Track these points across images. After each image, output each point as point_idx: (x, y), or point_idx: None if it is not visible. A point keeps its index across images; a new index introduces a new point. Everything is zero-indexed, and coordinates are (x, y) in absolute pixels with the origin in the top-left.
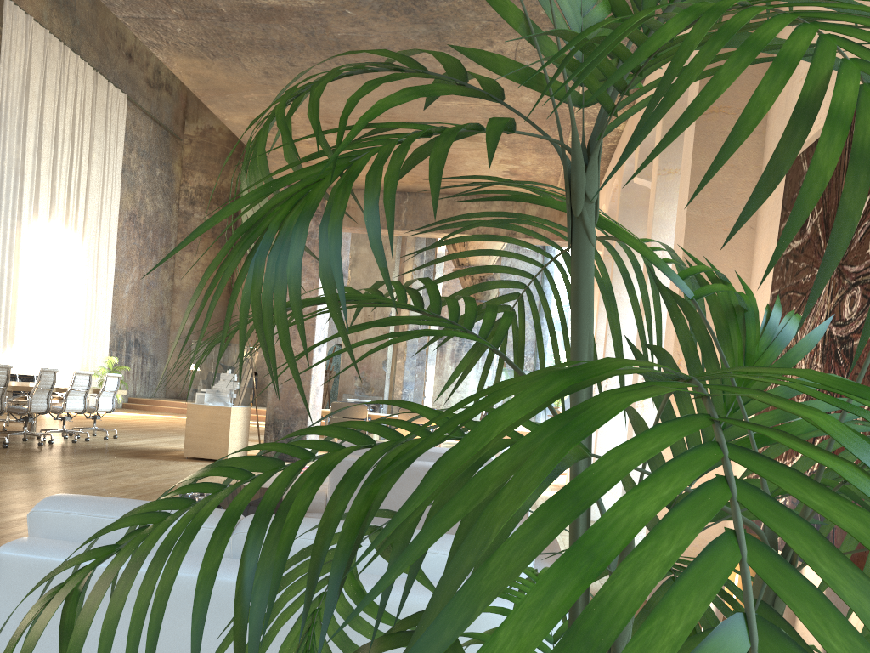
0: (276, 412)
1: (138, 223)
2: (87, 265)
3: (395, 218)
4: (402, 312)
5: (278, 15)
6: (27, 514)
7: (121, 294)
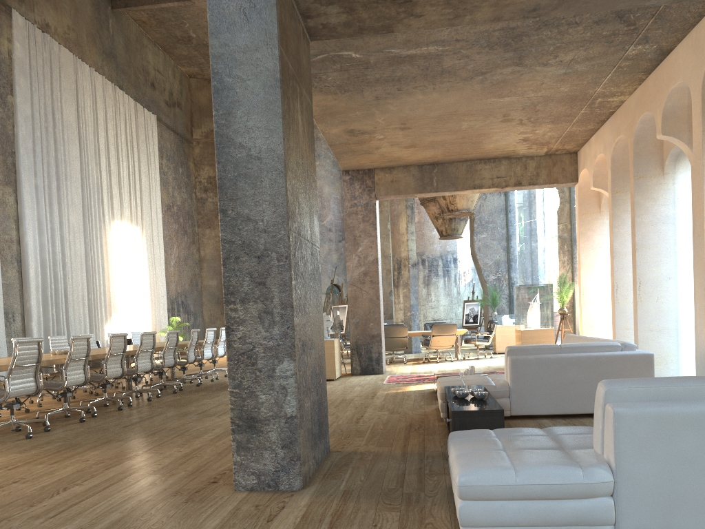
0: (357, 339)
1: (172, 212)
2: (147, 250)
3: (428, 184)
4: (402, 252)
5: (408, 60)
6: (605, 391)
7: (169, 268)
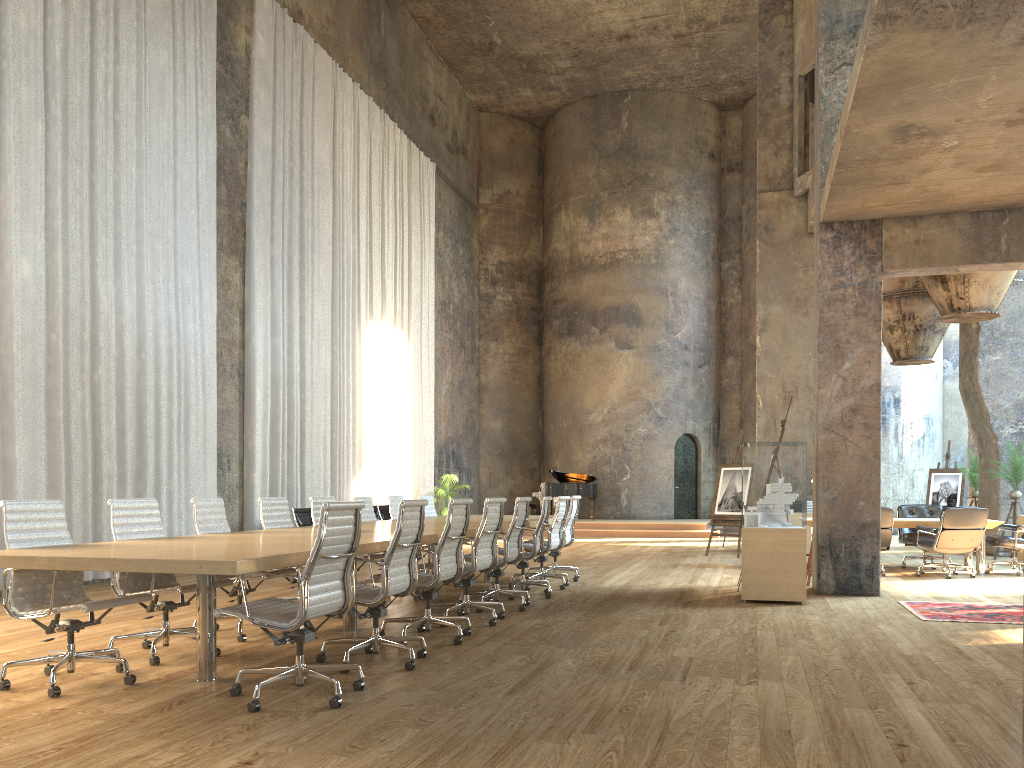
0: (832, 530)
1: (447, 313)
2: (413, 368)
3: (990, 247)
4: None
5: None
6: None
7: (439, 399)
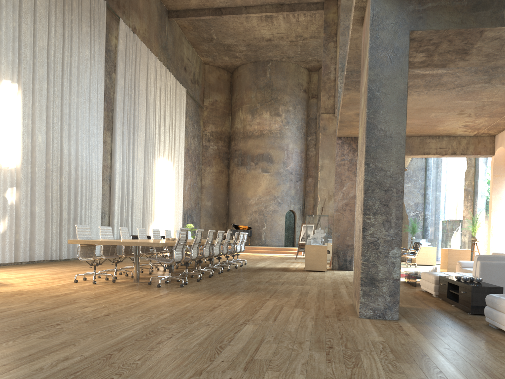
0: (337, 247)
1: (189, 153)
2: (175, 178)
3: None
4: None
5: (421, 76)
6: None
7: (184, 191)
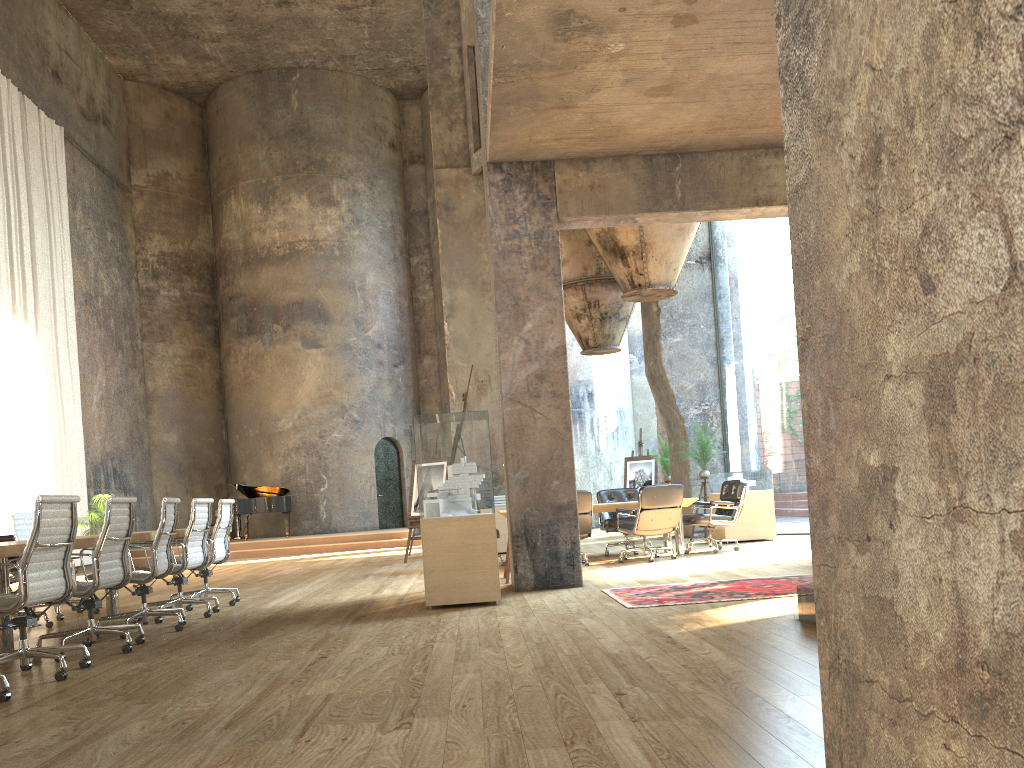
0: (527, 515)
1: (95, 307)
2: (47, 369)
3: (666, 194)
4: None
5: None
6: None
7: (90, 408)
